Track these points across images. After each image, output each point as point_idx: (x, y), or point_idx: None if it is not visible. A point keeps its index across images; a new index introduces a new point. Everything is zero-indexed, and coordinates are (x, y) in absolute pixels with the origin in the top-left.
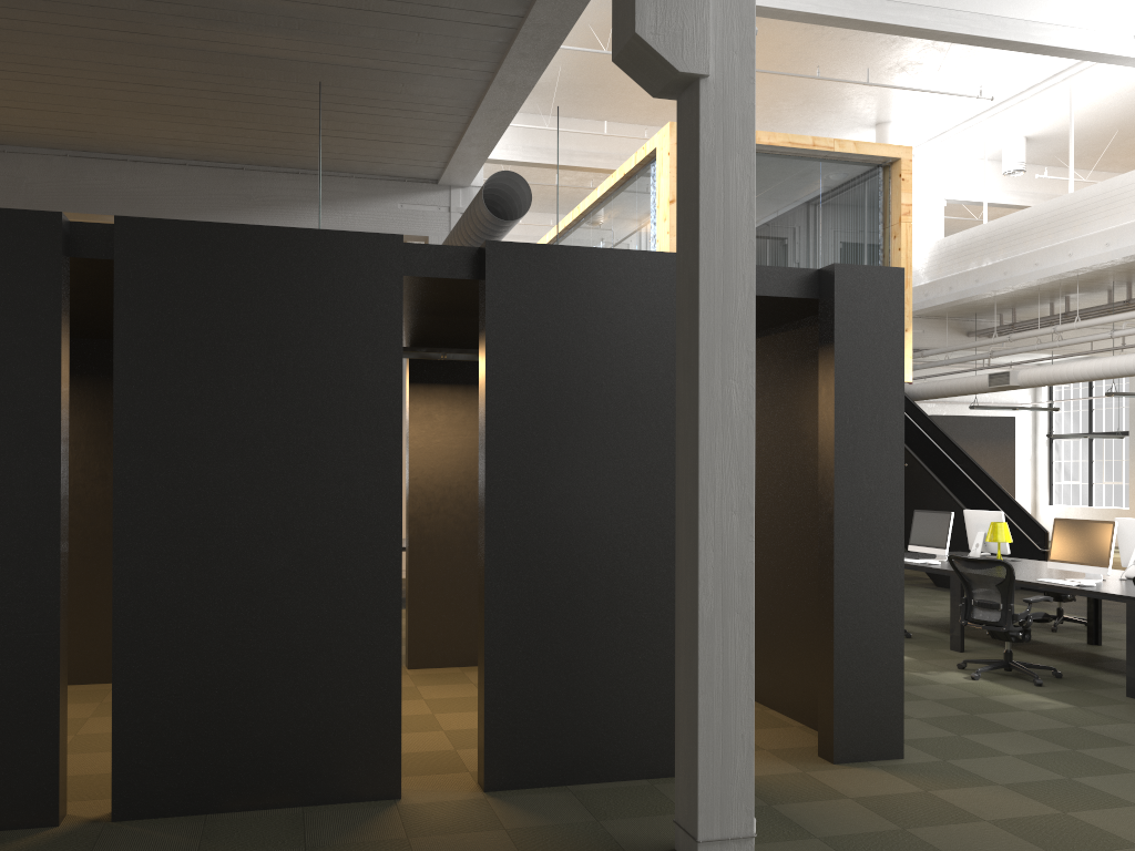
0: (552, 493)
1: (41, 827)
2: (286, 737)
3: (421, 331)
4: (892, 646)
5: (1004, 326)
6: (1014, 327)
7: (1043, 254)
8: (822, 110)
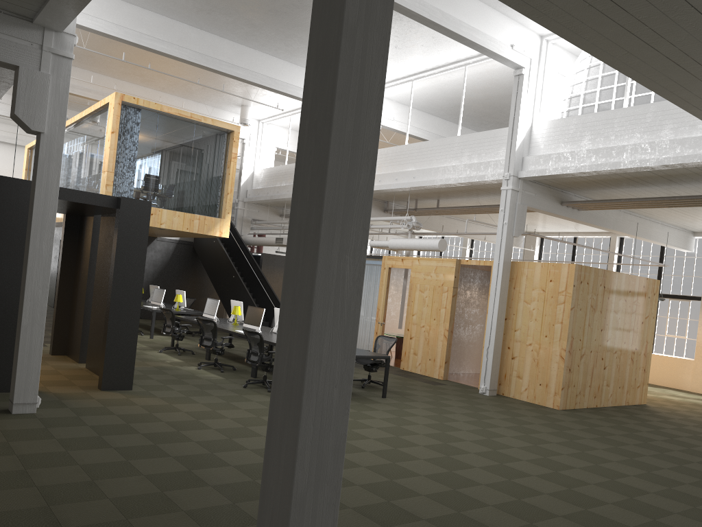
0: None
1: None
2: None
3: None
4: (132, 347)
5: None
6: None
7: None
8: (213, 93)
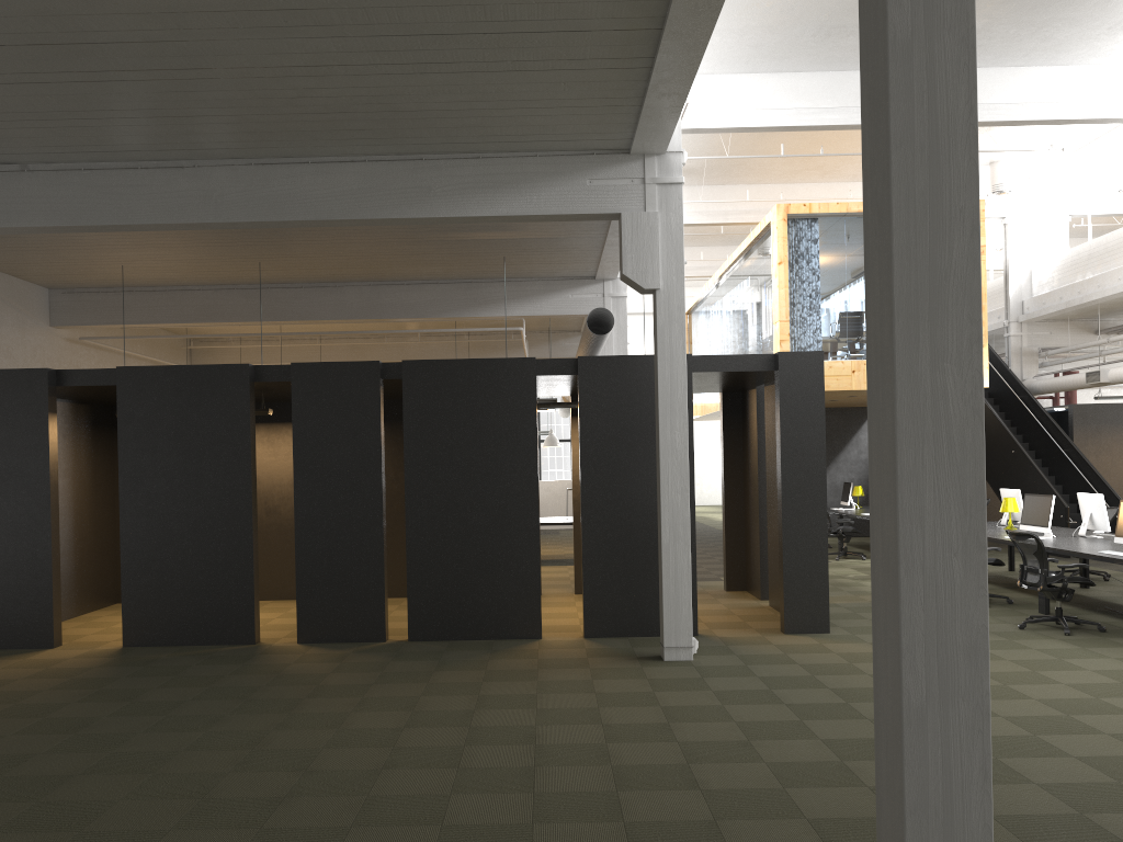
0: (616, 485)
1: (378, 641)
2: (485, 605)
3: (569, 389)
4: (821, 568)
5: (1122, 325)
6: None
7: None
8: None
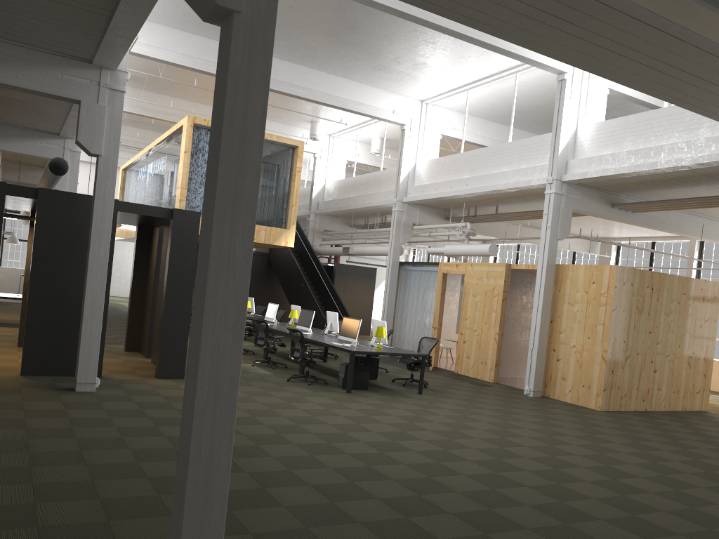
0: (56, 276)
1: None
2: None
3: (30, 207)
4: (183, 340)
5: (364, 225)
6: (367, 226)
7: (367, 196)
8: (283, 111)
